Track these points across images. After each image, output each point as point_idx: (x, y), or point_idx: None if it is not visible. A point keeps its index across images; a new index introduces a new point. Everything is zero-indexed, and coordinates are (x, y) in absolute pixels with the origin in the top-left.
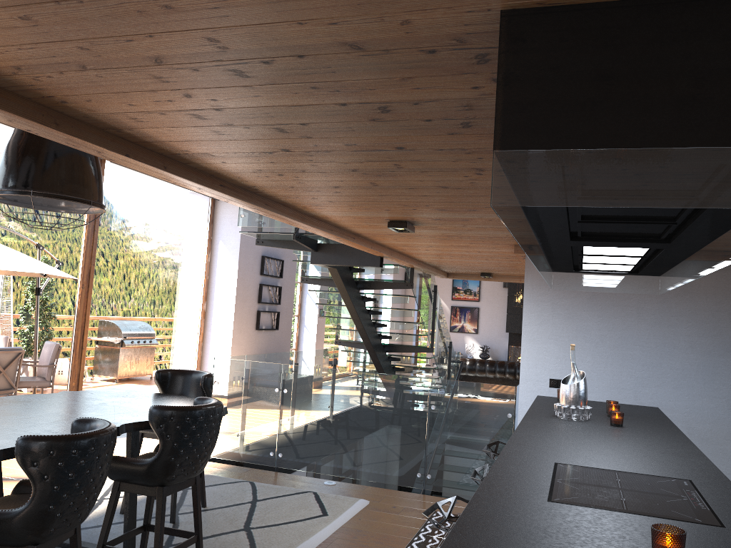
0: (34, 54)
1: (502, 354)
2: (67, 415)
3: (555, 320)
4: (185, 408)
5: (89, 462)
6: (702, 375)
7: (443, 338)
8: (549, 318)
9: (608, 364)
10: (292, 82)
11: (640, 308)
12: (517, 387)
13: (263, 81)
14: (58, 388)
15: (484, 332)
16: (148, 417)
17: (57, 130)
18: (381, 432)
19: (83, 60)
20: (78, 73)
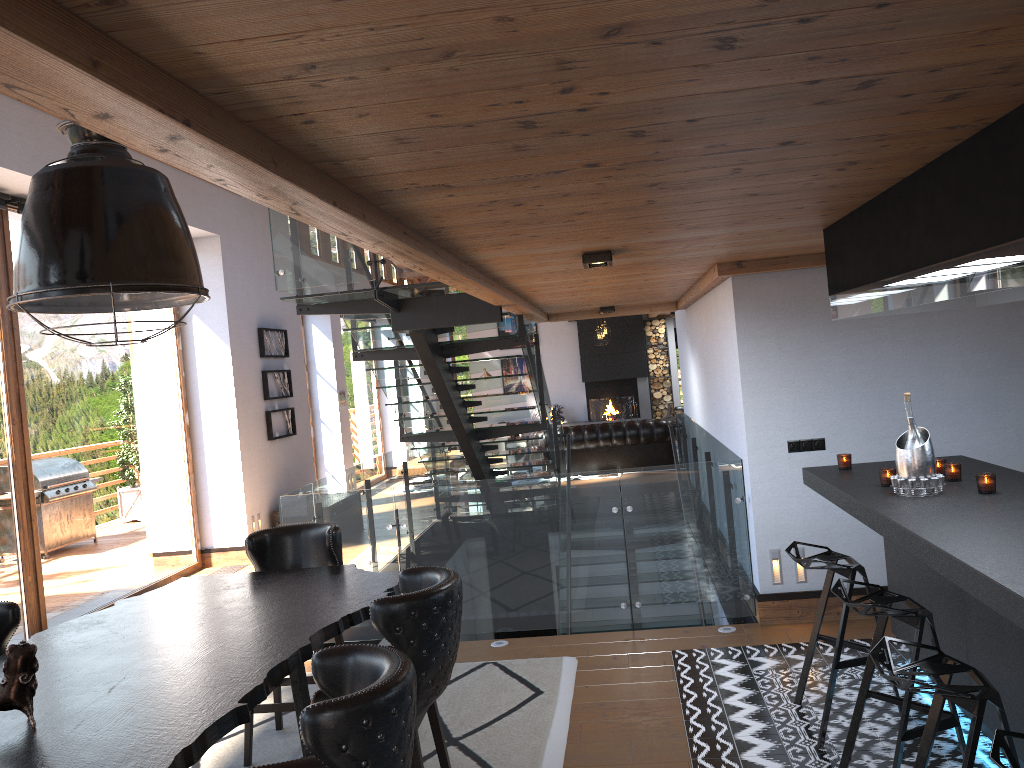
0: (385, 37)
1: (580, 412)
2: (199, 642)
3: (783, 360)
4: (428, 593)
5: (409, 721)
6: (982, 403)
7: (547, 406)
8: (775, 359)
9: (862, 408)
10: (791, 51)
11: (894, 327)
12: (741, 460)
13: (744, 54)
14: (7, 590)
15: (551, 386)
16: (325, 617)
17: (276, 173)
18: (560, 557)
19: (468, 41)
20: (420, 66)
